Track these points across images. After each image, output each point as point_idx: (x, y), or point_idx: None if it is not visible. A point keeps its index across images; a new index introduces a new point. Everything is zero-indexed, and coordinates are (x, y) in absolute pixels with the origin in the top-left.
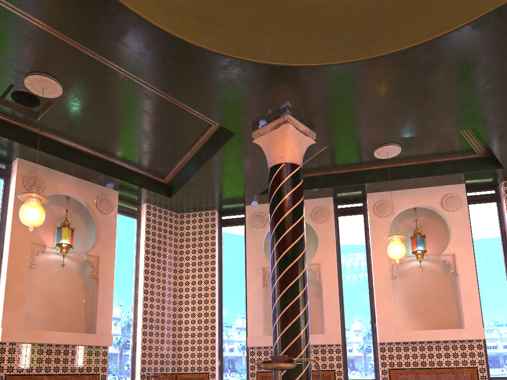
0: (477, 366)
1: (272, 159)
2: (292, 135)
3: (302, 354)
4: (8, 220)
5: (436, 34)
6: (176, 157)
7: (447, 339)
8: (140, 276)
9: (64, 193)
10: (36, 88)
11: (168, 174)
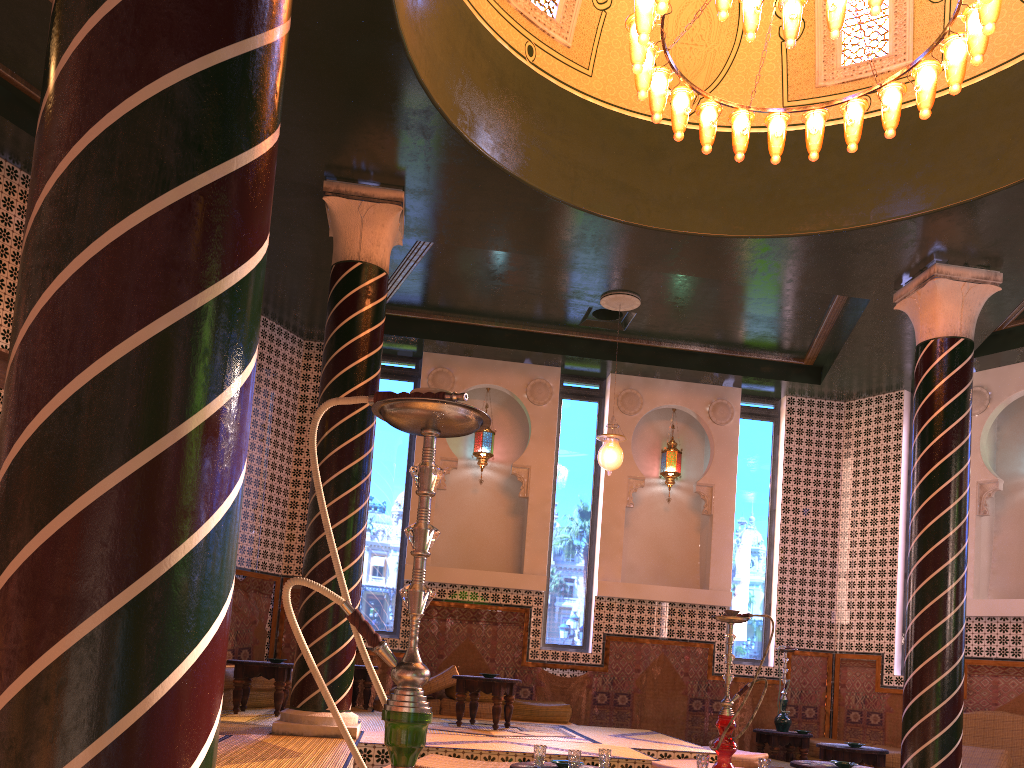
0: None
1: (918, 334)
2: (948, 292)
3: (942, 624)
4: None
5: None
6: (807, 333)
7: None
8: (777, 507)
9: (666, 406)
10: (613, 305)
11: (806, 354)
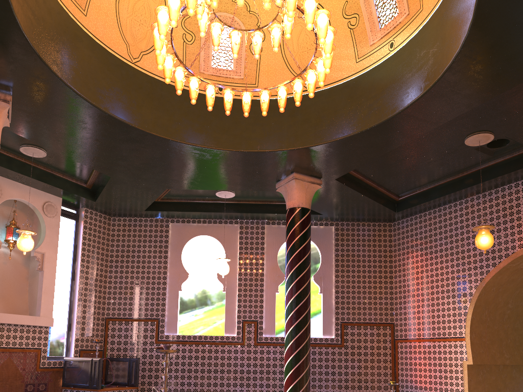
0: (42, 347)
1: None
2: (4, 115)
3: None
4: None
5: (152, 132)
6: None
7: (26, 323)
8: None
9: None
10: None
11: None
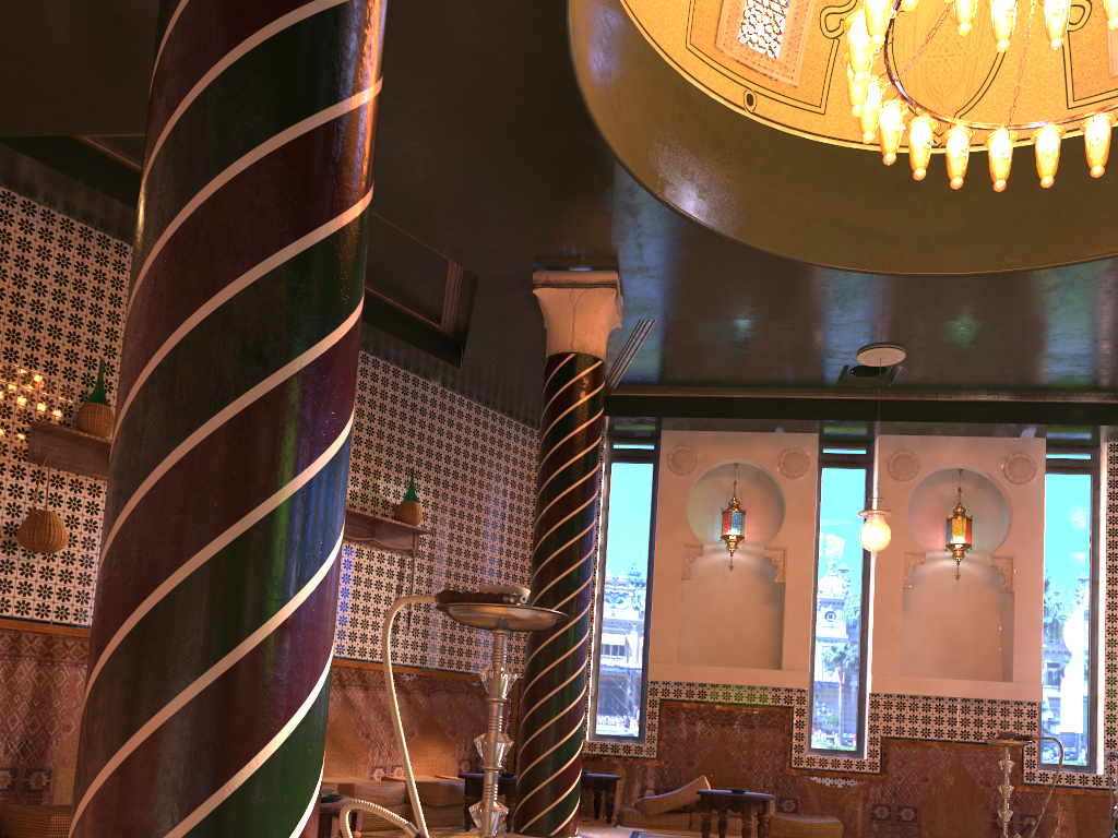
0: None
1: None
2: None
3: None
4: None
5: None
6: None
7: None
8: (1100, 579)
9: (949, 466)
10: (873, 361)
11: None
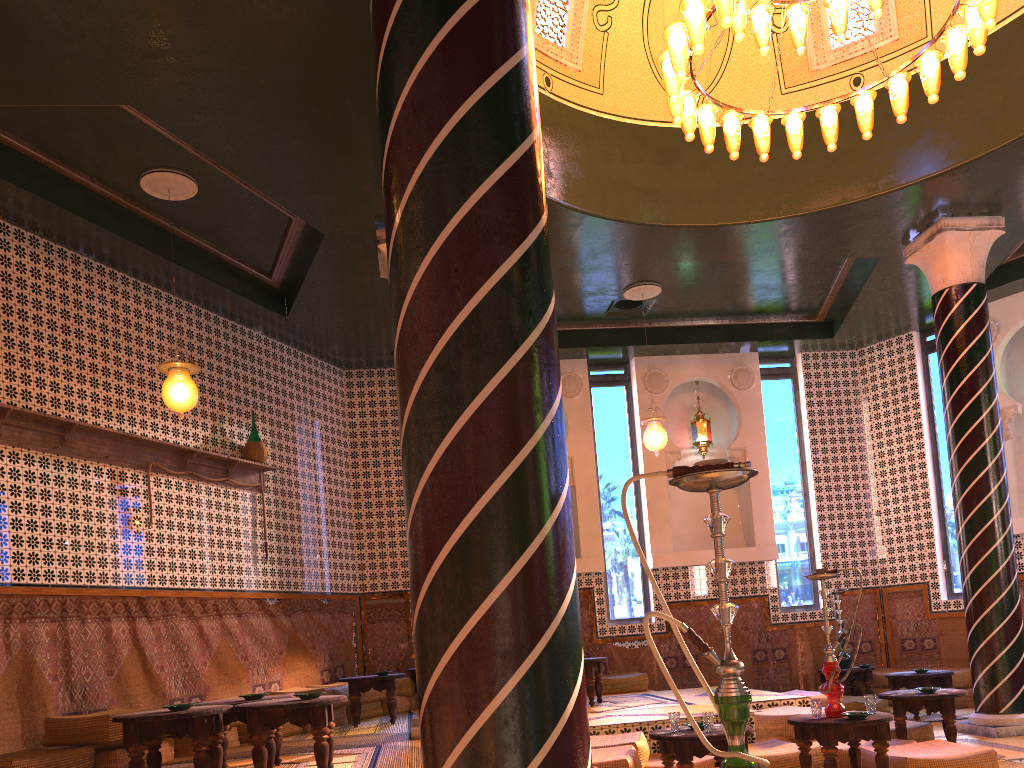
0: None
1: (932, 284)
2: (956, 242)
3: (994, 549)
4: (637, 432)
5: None
6: (818, 293)
7: None
8: (807, 459)
9: (690, 379)
10: (636, 296)
11: (818, 311)
